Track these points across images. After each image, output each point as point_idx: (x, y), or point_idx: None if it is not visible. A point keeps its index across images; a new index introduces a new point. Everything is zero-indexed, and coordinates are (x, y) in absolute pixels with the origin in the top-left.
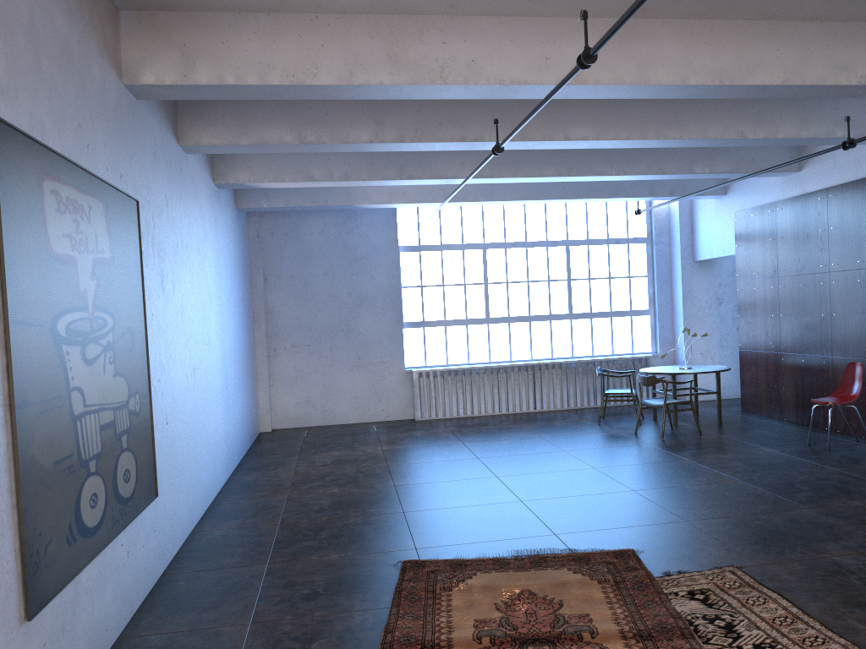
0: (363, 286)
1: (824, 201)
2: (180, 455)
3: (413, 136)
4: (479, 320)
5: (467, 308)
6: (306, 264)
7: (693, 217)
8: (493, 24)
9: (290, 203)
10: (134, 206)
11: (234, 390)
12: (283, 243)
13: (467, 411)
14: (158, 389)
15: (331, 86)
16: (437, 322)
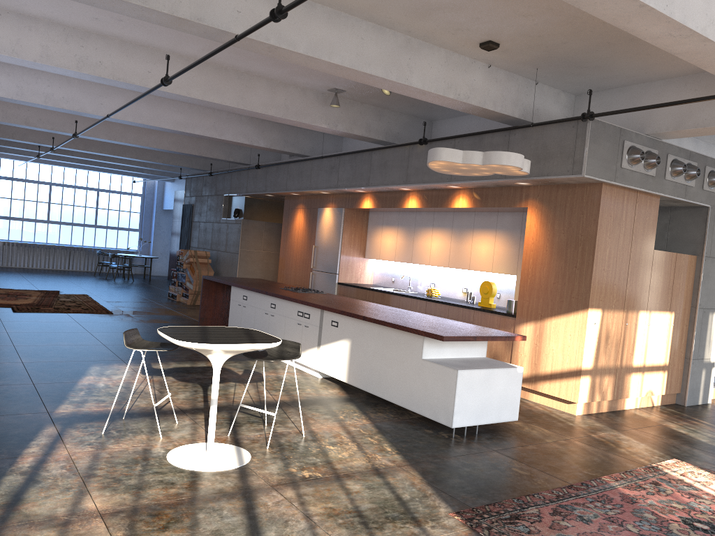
0: None
1: None
2: None
3: (5, 143)
4: (43, 221)
5: (37, 214)
6: None
7: (164, 189)
8: None
9: None
10: None
11: None
12: None
13: (29, 265)
14: None
15: None
16: (18, 218)
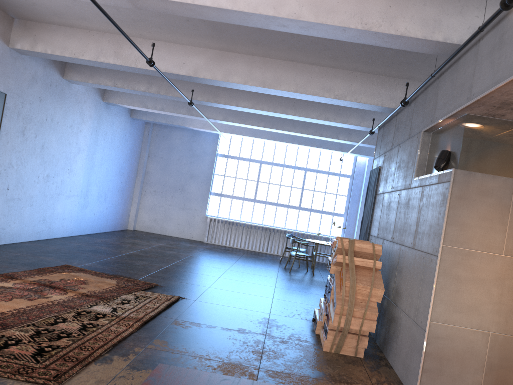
0: (194, 169)
1: None
2: (18, 207)
3: (164, 92)
4: (250, 199)
5: (245, 192)
6: (169, 153)
7: None
8: (162, 45)
9: (155, 119)
10: (2, 95)
11: (97, 199)
12: (161, 140)
13: (230, 244)
14: (3, 173)
15: (90, 60)
16: (228, 195)
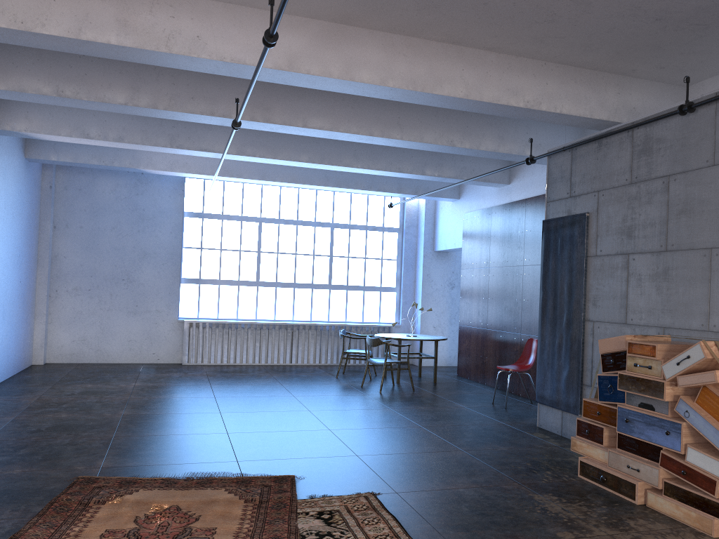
0: (147, 242)
1: (524, 209)
2: None
3: (166, 105)
4: (250, 282)
5: (240, 271)
6: (95, 218)
7: (436, 215)
8: (220, 8)
9: (78, 159)
10: None
11: None
12: (76, 197)
13: (230, 359)
14: None
15: (61, 38)
16: (212, 280)
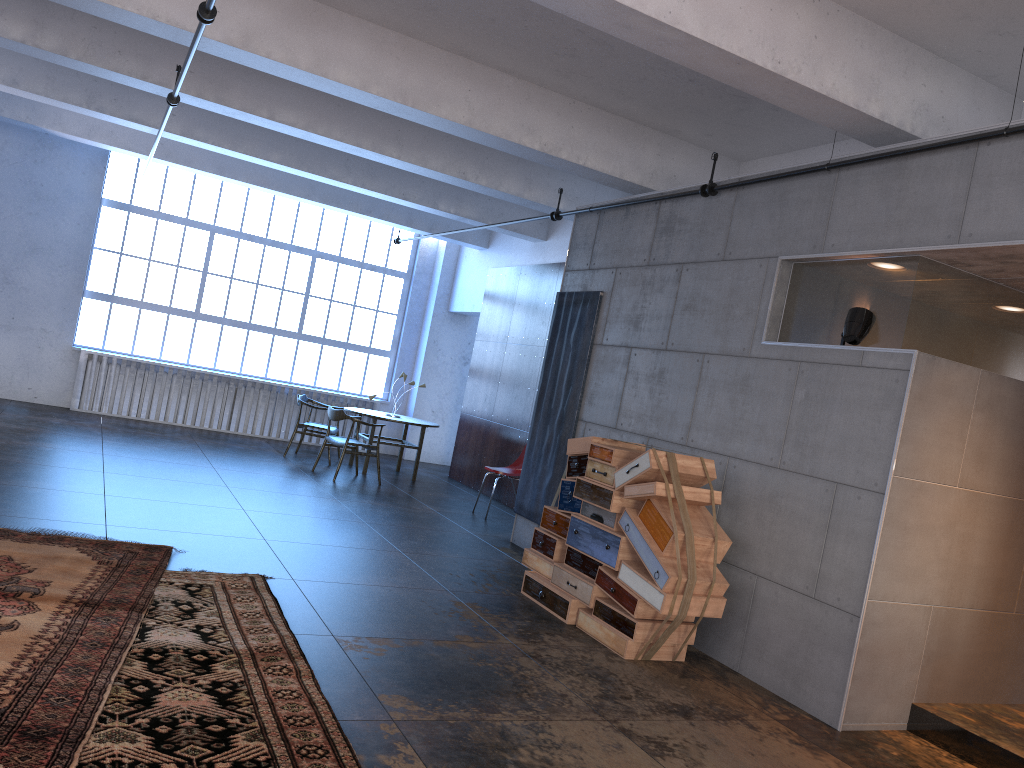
0: (41, 231)
1: (556, 275)
2: None
3: (81, 53)
4: (185, 312)
5: (174, 295)
6: None
7: (458, 265)
8: None
9: None
10: None
11: None
12: None
13: (141, 413)
14: None
15: None
16: (131, 301)
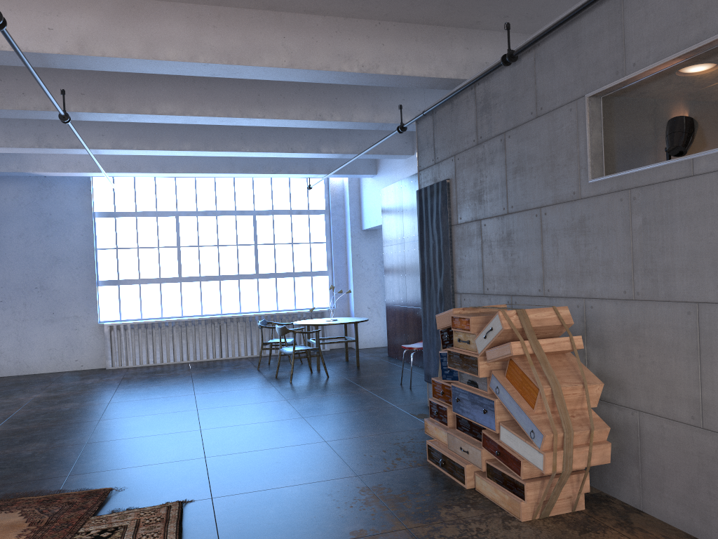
0: (57, 247)
1: None
2: None
3: None
4: (172, 279)
5: (160, 268)
6: None
7: (360, 193)
8: None
9: None
10: None
11: None
12: None
13: (156, 360)
14: None
15: None
16: (132, 280)
